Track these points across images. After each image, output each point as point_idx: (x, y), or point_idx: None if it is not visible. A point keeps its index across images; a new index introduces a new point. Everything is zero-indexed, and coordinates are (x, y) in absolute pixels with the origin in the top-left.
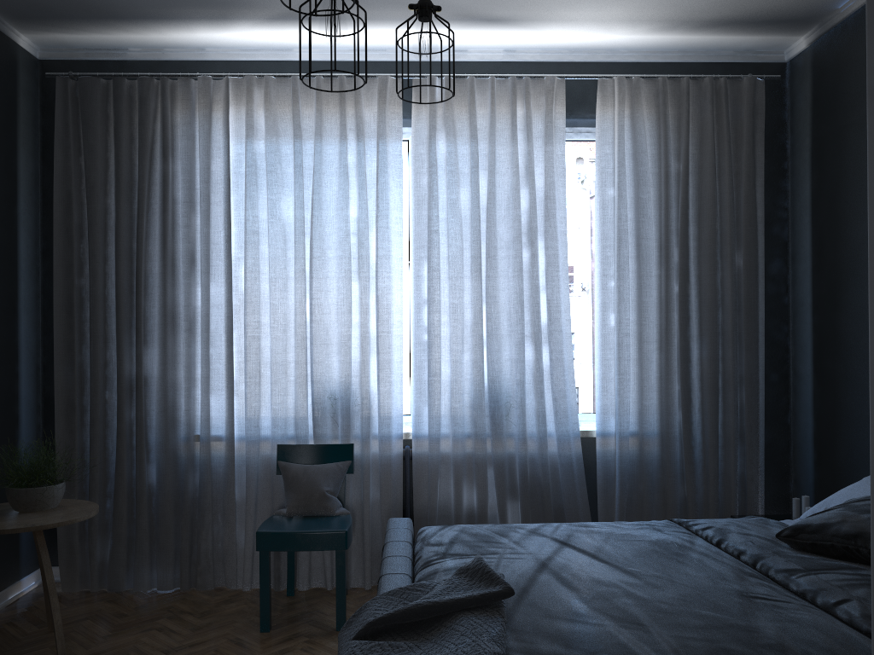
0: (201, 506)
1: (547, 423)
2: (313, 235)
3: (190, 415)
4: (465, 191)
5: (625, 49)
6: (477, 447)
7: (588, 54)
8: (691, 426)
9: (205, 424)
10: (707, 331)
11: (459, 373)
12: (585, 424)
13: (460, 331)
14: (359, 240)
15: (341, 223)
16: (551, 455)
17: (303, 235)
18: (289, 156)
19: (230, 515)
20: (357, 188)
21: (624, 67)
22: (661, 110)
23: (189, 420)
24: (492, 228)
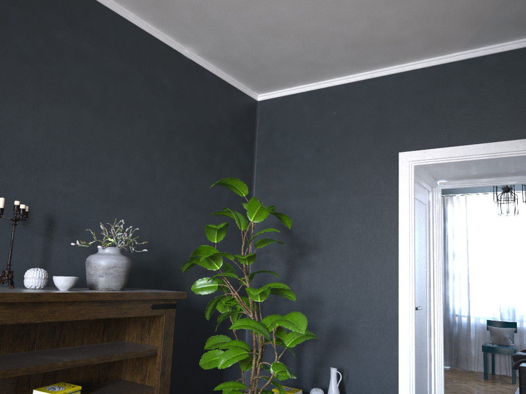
0: (458, 338)
1: None
2: (498, 247)
3: (453, 307)
4: None
5: None
6: None
7: None
8: None
9: (459, 310)
10: None
11: None
12: None
13: None
14: (516, 249)
15: (509, 243)
16: None
17: (494, 247)
18: (488, 220)
19: (469, 343)
20: (515, 230)
21: None
22: None
23: (453, 308)
24: None
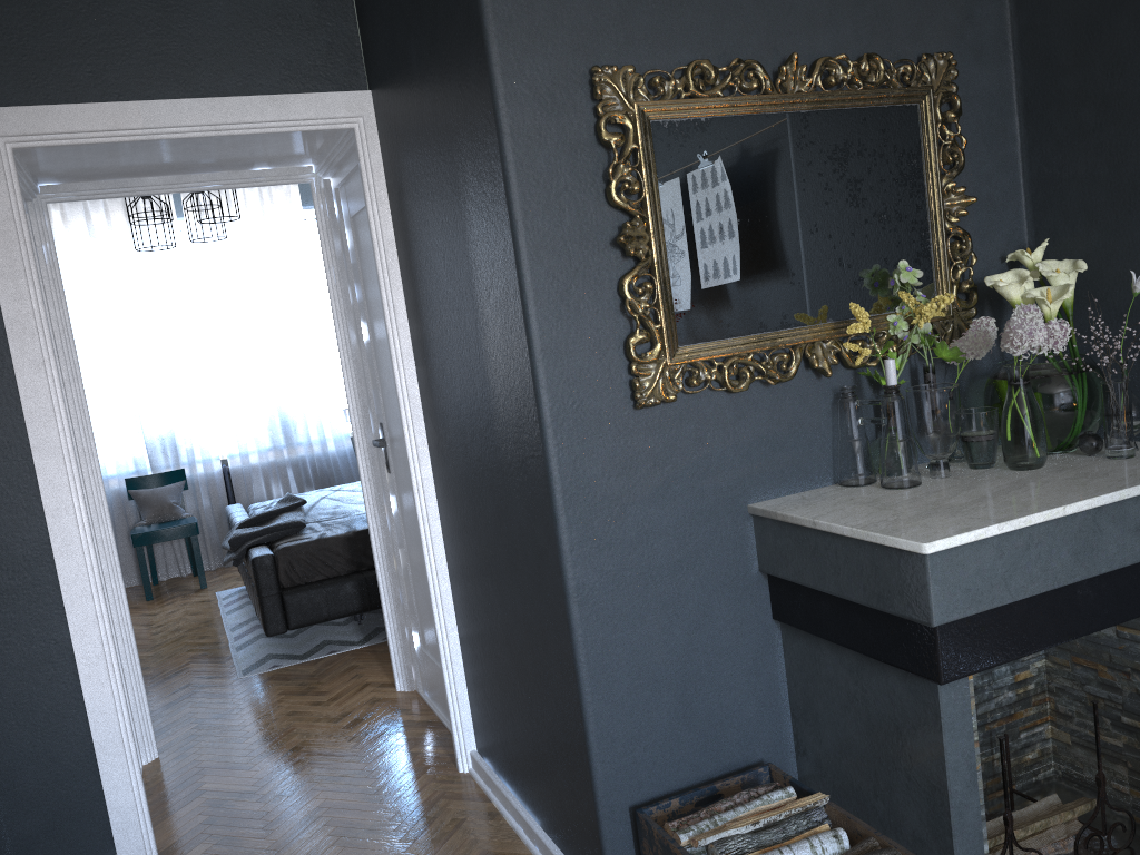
0: None
1: (325, 431)
2: (123, 319)
3: None
4: (236, 272)
5: None
6: (277, 456)
7: None
8: None
9: None
10: None
11: (255, 406)
12: None
13: (250, 375)
14: (161, 318)
15: (144, 308)
16: (332, 453)
17: (115, 320)
18: (91, 260)
19: None
20: (151, 279)
21: None
22: None
23: None
24: (262, 298)
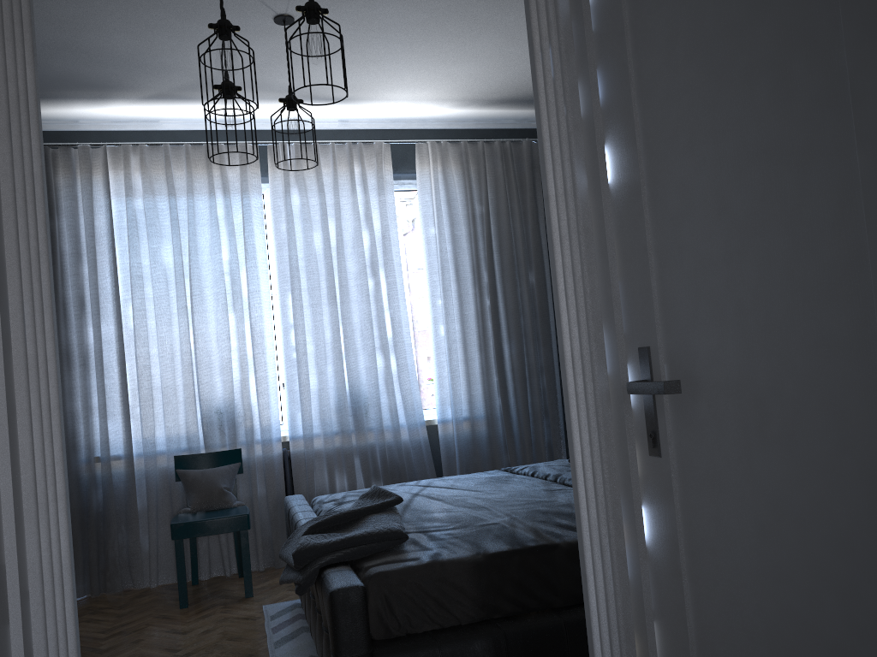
0: (107, 518)
1: (399, 416)
2: (192, 277)
3: (90, 440)
4: (318, 234)
5: (433, 119)
6: (344, 441)
7: (405, 123)
8: (509, 408)
9: (105, 445)
10: (514, 333)
11: (325, 382)
12: (427, 417)
13: (323, 348)
14: (233, 278)
15: (216, 265)
16: (404, 442)
17: (183, 277)
18: (165, 211)
19: (134, 523)
20: (227, 235)
21: (434, 133)
22: (465, 166)
23: (89, 444)
24: (343, 263)
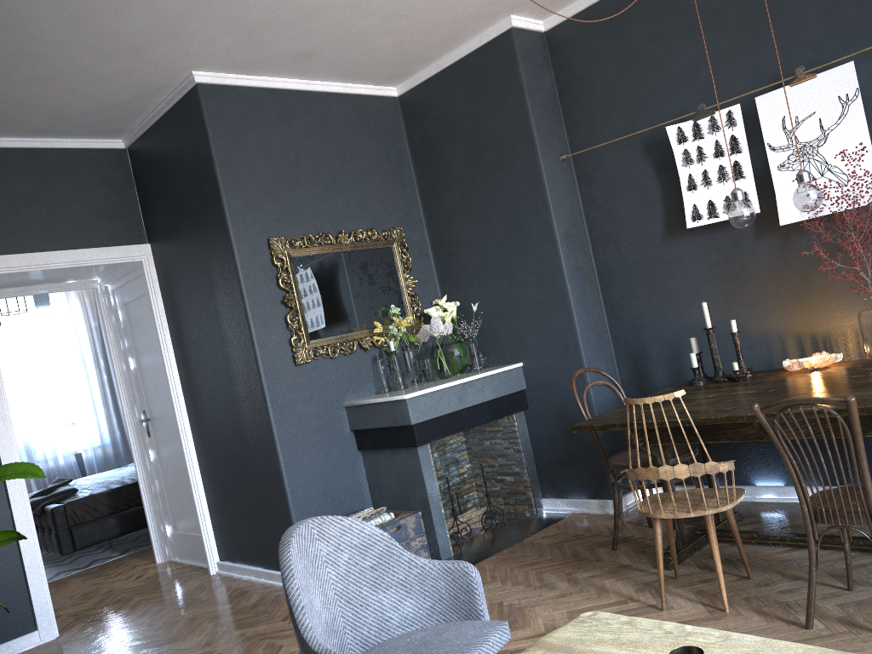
0: None
1: (56, 451)
2: None
3: None
4: None
5: None
6: None
7: None
8: (125, 436)
9: None
10: None
11: None
12: (74, 449)
13: None
14: None
15: None
16: (62, 465)
17: None
18: None
19: None
20: None
21: None
22: (82, 300)
23: None
24: (9, 366)
